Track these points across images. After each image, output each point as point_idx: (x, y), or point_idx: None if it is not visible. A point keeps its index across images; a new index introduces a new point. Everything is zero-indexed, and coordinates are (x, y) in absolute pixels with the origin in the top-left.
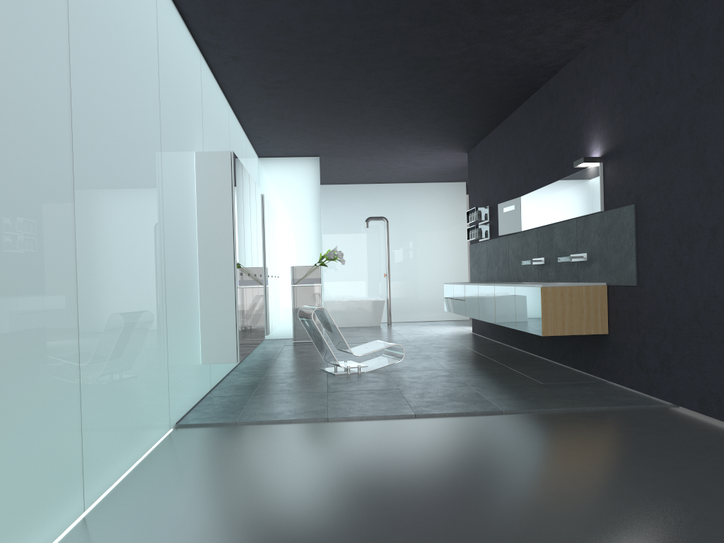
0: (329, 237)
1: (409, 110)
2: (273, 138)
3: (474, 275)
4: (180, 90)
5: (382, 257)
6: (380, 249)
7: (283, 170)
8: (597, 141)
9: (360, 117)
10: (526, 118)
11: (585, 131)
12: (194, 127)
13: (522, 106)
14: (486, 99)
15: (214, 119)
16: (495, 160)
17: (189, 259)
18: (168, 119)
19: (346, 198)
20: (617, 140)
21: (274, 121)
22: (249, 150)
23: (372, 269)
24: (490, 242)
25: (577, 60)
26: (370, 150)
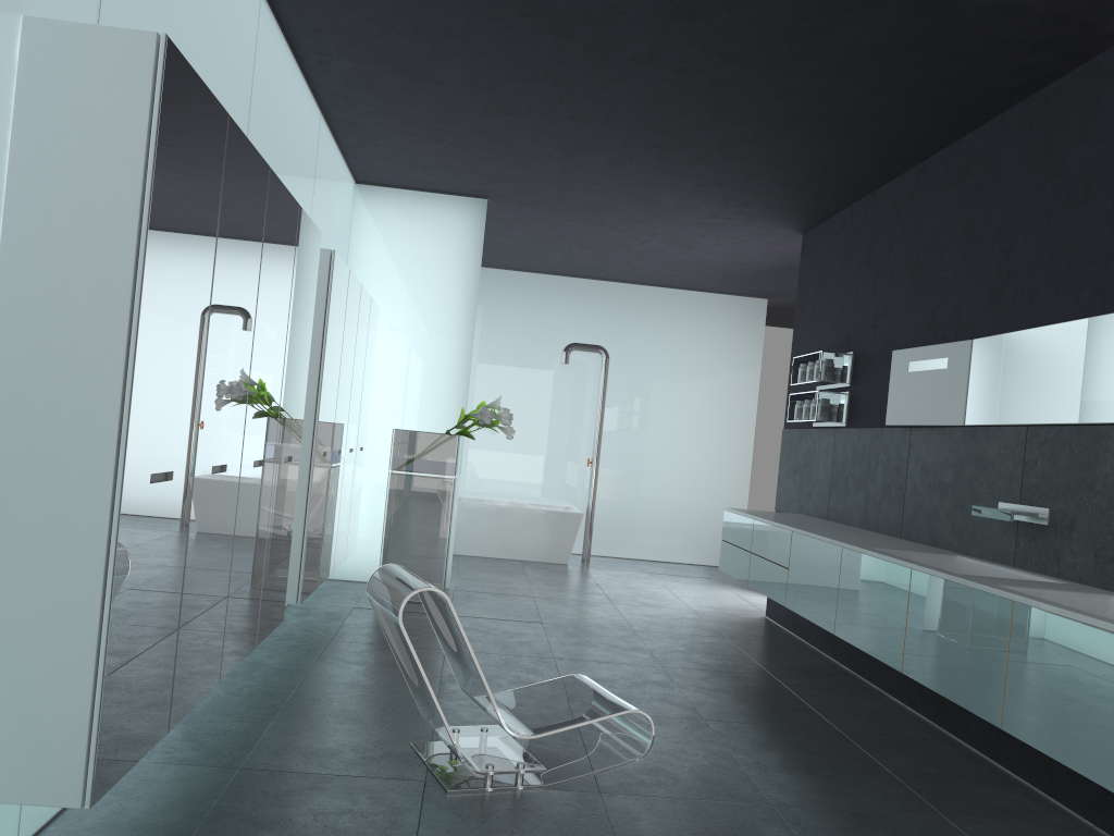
0: (488, 373)
1: (724, 90)
2: (386, 132)
3: (789, 496)
4: None
5: (586, 425)
6: (584, 408)
7: (405, 216)
8: None
9: (597, 94)
10: (1019, 144)
11: None
12: None
13: (1009, 115)
14: (931, 79)
15: None
16: (890, 250)
17: None
18: None
19: (530, 300)
20: None
21: (387, 80)
22: (327, 154)
23: (564, 445)
24: (847, 435)
25: None
26: (600, 199)
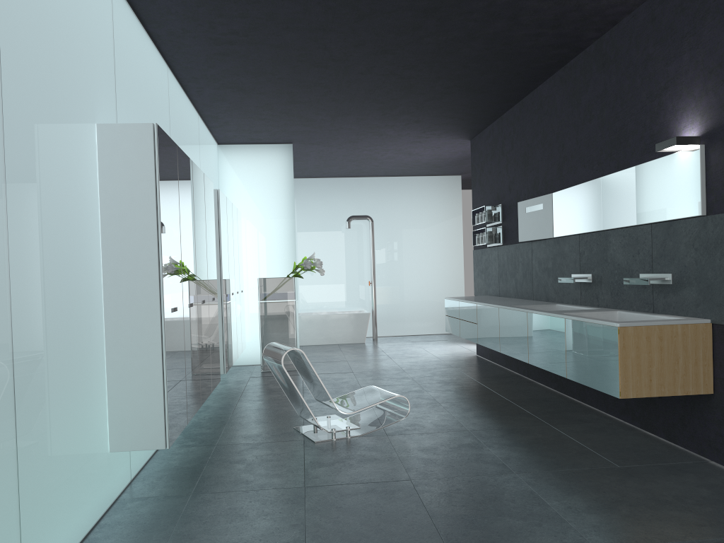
0: (305, 239)
1: (409, 81)
2: (233, 118)
3: (480, 287)
4: (61, 20)
5: (365, 262)
6: (363, 252)
7: (248, 159)
8: (693, 113)
9: (344, 89)
10: (561, 91)
11: (670, 101)
12: (96, 86)
13: (555, 76)
14: (511, 65)
15: (141, 83)
16: (512, 148)
17: (81, 294)
18: (26, 59)
19: (324, 193)
20: None
21: (233, 95)
22: (203, 134)
23: (354, 275)
24: (503, 249)
25: (654, 1)
26: (355, 136)
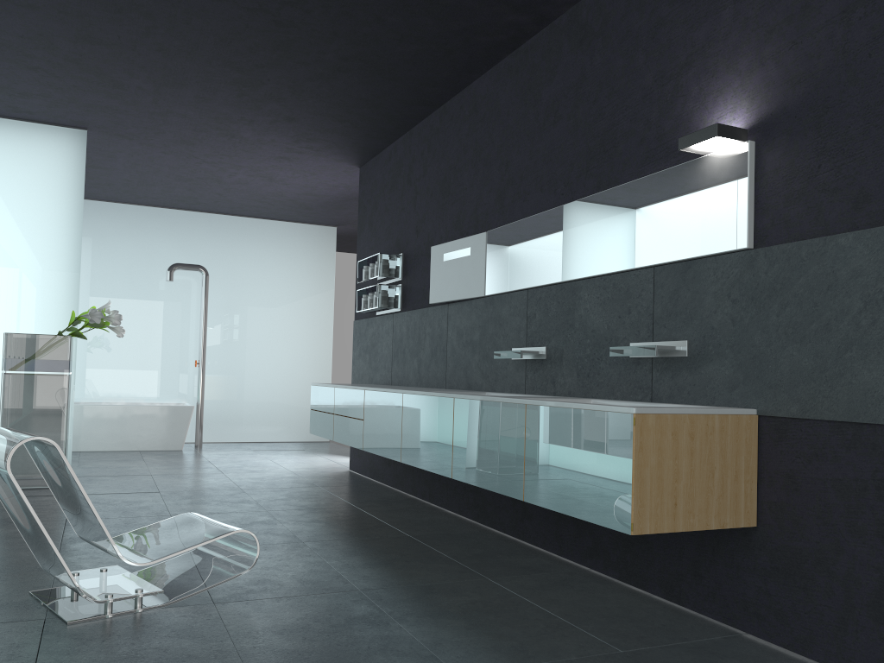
0: (100, 292)
1: (288, 31)
2: None
3: (362, 372)
4: None
5: (192, 333)
6: (190, 319)
7: (6, 143)
8: (736, 96)
9: (180, 28)
10: (509, 85)
11: (695, 82)
12: None
13: (501, 65)
14: (445, 31)
15: None
16: (425, 173)
17: None
18: None
19: (135, 228)
20: (817, 84)
21: None
22: None
23: (174, 351)
24: (402, 317)
25: None
26: (191, 132)
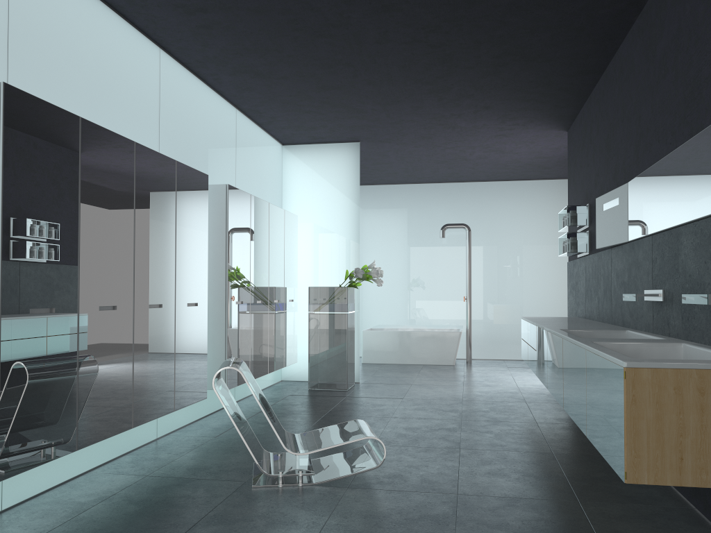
0: (399, 249)
1: (442, 49)
2: (276, 112)
3: (572, 306)
4: None
5: (464, 275)
6: (462, 265)
7: (312, 160)
8: None
9: (372, 67)
10: (639, 45)
11: None
12: None
13: (634, 27)
14: (565, 15)
15: (83, 56)
16: (598, 132)
17: None
18: None
19: (420, 200)
20: None
21: (255, 82)
22: (247, 131)
23: (451, 290)
24: (589, 259)
25: None
26: (424, 130)
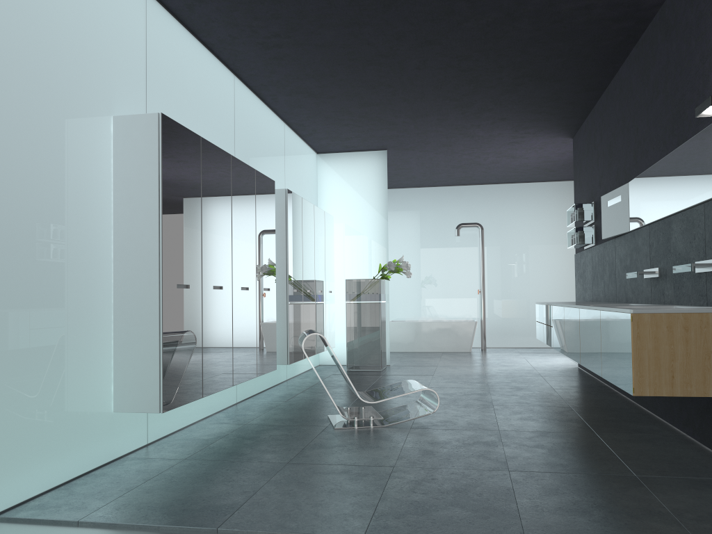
0: (416, 248)
1: (471, 73)
2: (319, 125)
3: (579, 293)
4: (64, 22)
5: (477, 271)
6: (475, 261)
7: (344, 167)
8: None
9: (409, 87)
10: (635, 70)
11: None
12: (116, 83)
13: (631, 54)
14: (574, 46)
15: (188, 86)
16: (601, 140)
17: (78, 263)
18: (8, 52)
19: (436, 202)
20: None
21: (307, 101)
22: (292, 142)
23: (465, 284)
24: (595, 250)
25: None
26: (445, 139)
